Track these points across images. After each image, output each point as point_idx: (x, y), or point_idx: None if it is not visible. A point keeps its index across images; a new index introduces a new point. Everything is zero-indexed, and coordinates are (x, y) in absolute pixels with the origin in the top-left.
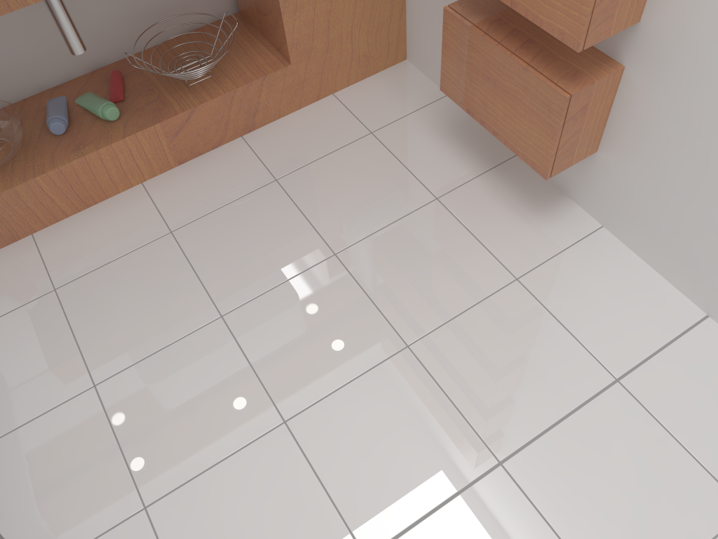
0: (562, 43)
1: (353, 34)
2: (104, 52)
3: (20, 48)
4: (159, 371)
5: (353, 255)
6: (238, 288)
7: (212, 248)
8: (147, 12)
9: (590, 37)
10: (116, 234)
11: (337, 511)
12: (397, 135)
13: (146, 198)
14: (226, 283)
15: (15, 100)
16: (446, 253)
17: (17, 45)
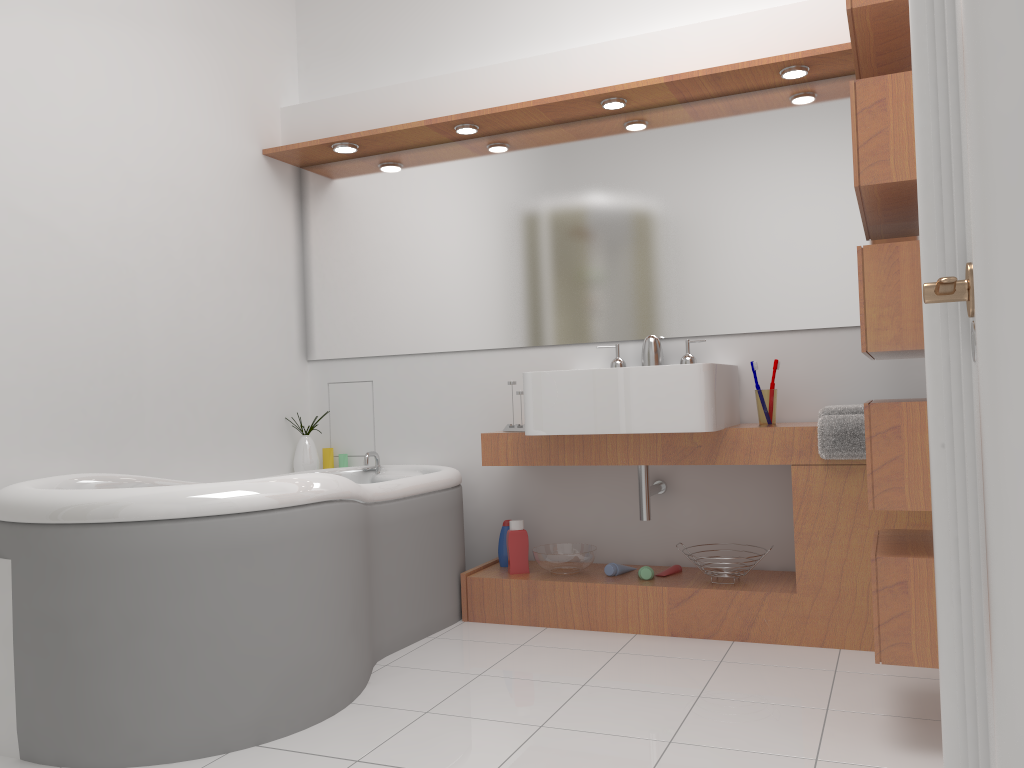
0: (925, 547)
1: (870, 593)
2: (683, 556)
3: (629, 527)
4: (516, 684)
5: (709, 701)
6: (612, 681)
7: (627, 665)
8: (726, 539)
9: (878, 499)
10: (586, 642)
11: (503, 761)
12: (855, 678)
13: (627, 638)
14: (609, 677)
15: (609, 562)
16: (782, 728)
17: (629, 525)
